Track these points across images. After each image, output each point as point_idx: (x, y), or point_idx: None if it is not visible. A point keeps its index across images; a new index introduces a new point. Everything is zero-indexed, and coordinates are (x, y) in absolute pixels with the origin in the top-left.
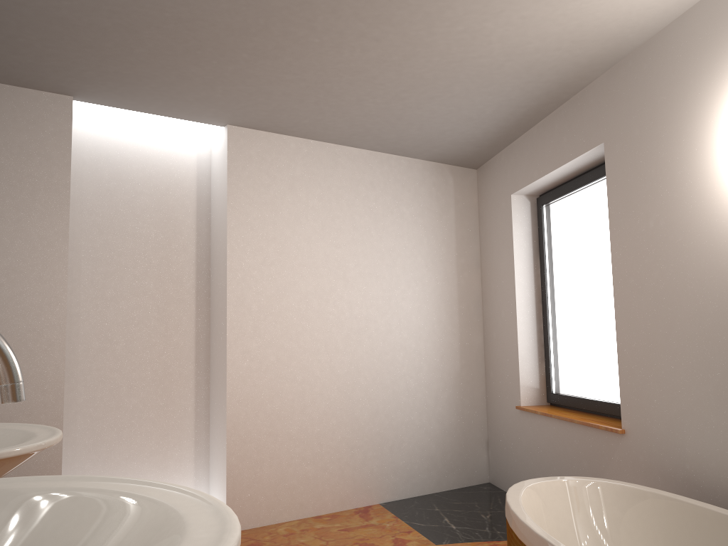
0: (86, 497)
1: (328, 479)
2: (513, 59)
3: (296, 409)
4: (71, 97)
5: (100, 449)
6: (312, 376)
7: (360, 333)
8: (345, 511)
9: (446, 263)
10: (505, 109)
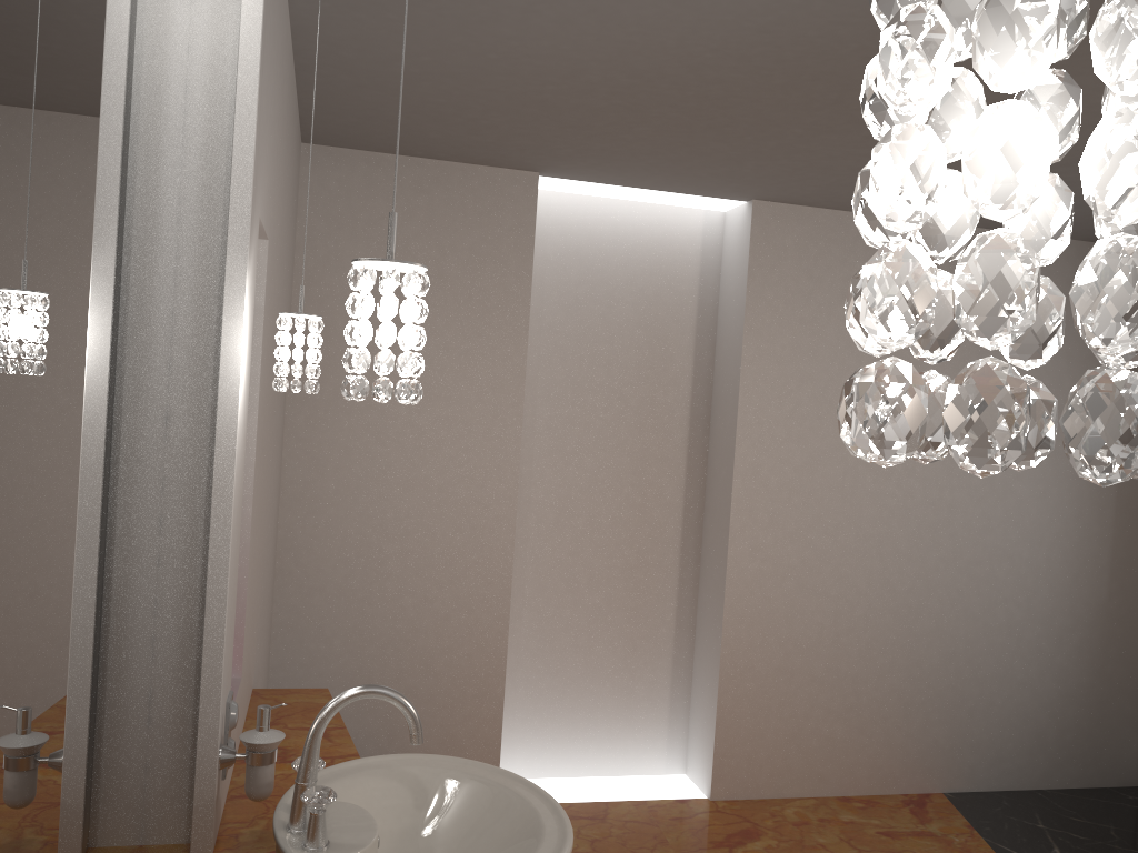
0: None
1: (864, 746)
2: None
3: (824, 638)
4: (536, 174)
5: (549, 658)
6: (853, 590)
7: (936, 528)
8: (888, 797)
9: None
10: None
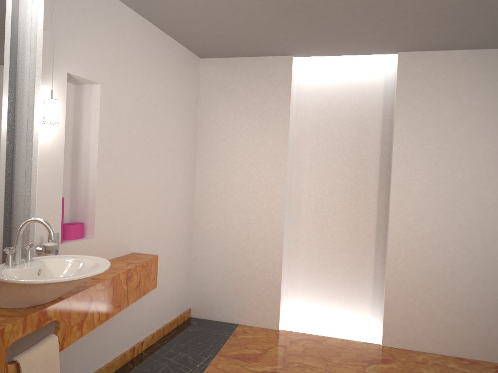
0: None
1: (473, 332)
2: None
3: (446, 272)
4: (291, 56)
5: (313, 270)
6: (464, 248)
7: None
8: (489, 363)
9: None
10: None
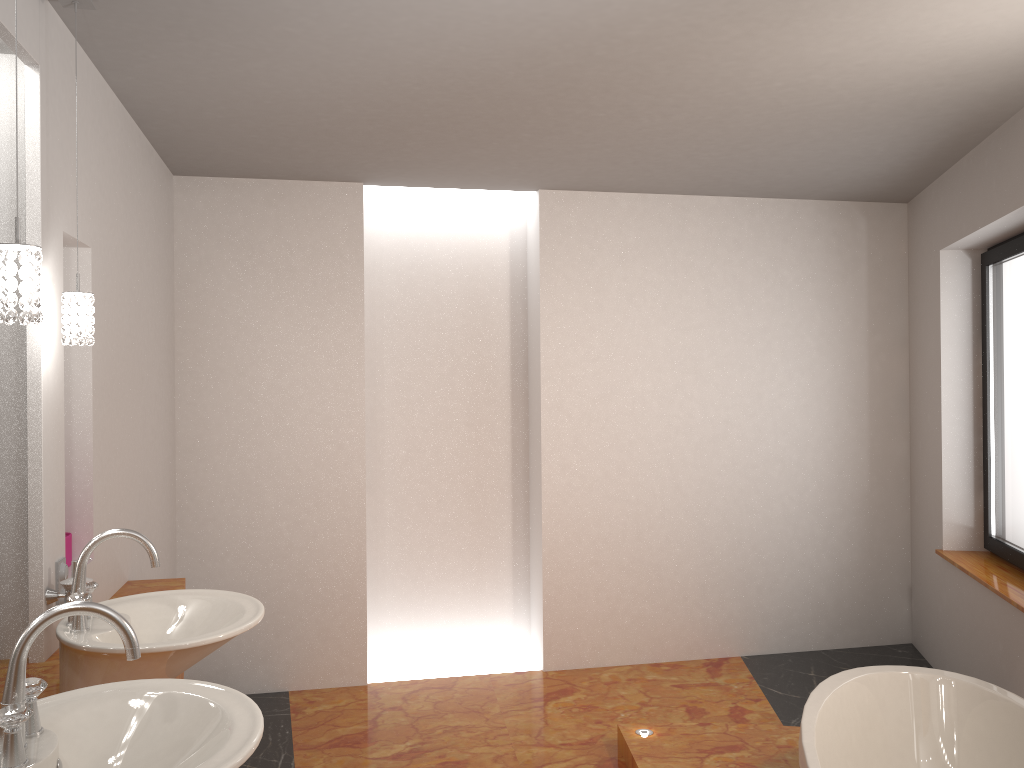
0: (205, 705)
1: (670, 621)
2: (878, 100)
3: (628, 535)
4: (361, 184)
5: (410, 566)
6: (650, 495)
7: (716, 441)
8: (693, 661)
9: (851, 343)
10: (904, 144)
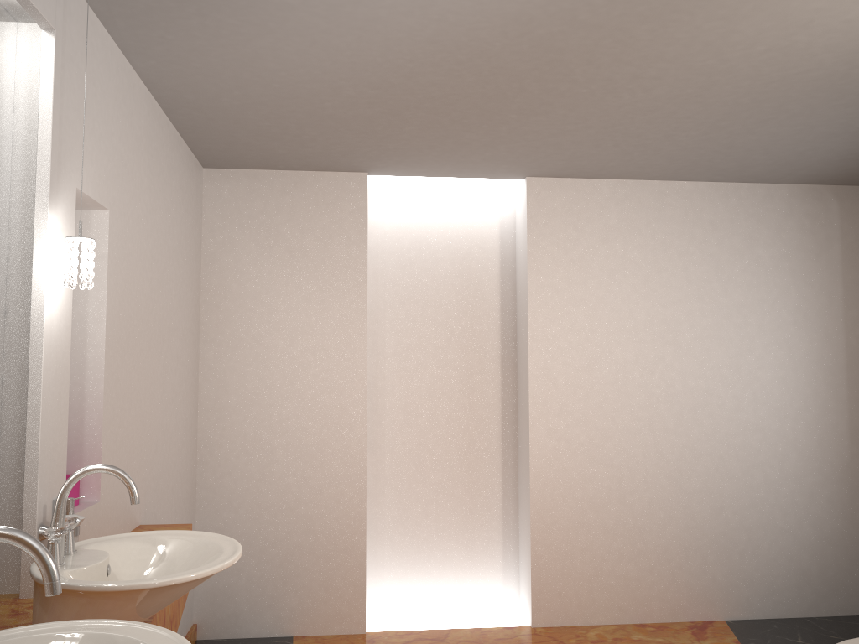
0: None
1: (654, 582)
2: None
3: (612, 498)
4: (366, 173)
5: (407, 522)
6: (633, 460)
7: (696, 410)
8: (677, 623)
9: (827, 318)
10: None
